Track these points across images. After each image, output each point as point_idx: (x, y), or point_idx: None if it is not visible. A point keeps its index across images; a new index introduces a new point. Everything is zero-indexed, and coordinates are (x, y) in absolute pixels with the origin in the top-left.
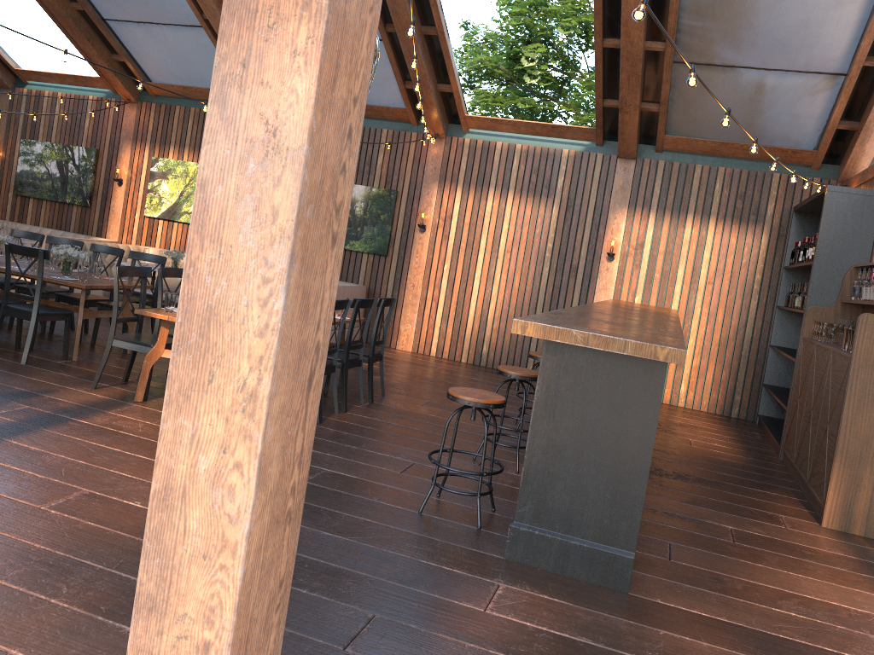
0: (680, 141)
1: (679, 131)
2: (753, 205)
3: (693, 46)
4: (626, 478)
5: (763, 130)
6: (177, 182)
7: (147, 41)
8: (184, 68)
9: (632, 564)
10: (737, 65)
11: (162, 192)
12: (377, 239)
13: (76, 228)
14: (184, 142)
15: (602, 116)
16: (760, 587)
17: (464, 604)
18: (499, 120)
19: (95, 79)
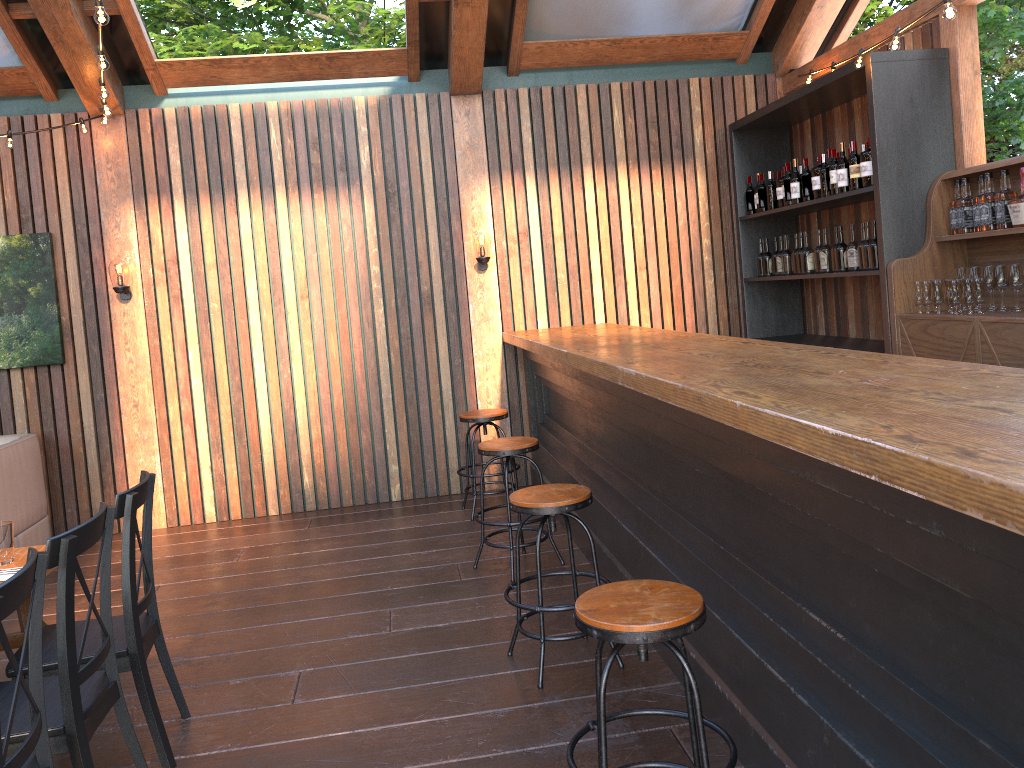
0: (549, 48)
1: (546, 32)
2: (673, 133)
3: None
4: None
5: (677, 6)
6: None
7: None
8: None
9: None
10: None
11: None
12: (34, 335)
13: None
14: None
15: (418, 22)
16: None
17: None
18: (226, 61)
19: None
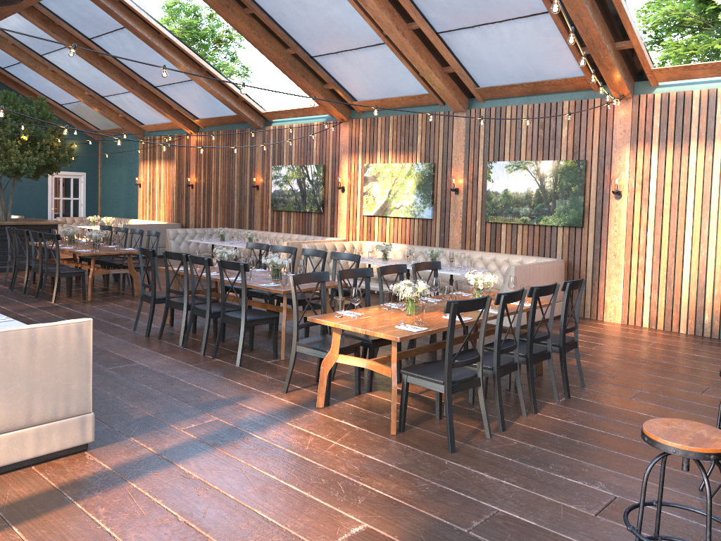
0: None
1: None
2: None
3: None
4: None
5: None
6: (385, 183)
7: (346, 67)
8: (378, 83)
9: None
10: None
11: (374, 193)
12: (570, 211)
13: (315, 231)
14: (387, 147)
15: None
16: None
17: None
18: (693, 66)
19: (316, 108)
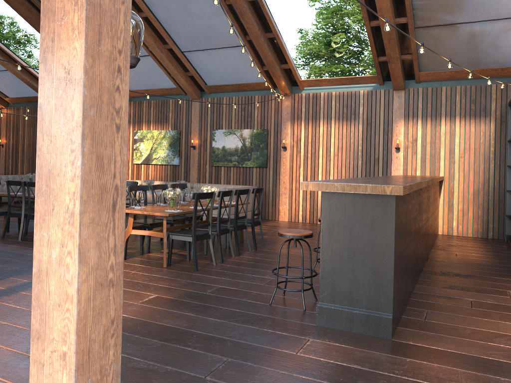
0: (429, 74)
1: (428, 68)
2: (481, 105)
3: (424, 16)
4: (381, 268)
5: (479, 59)
6: (148, 143)
7: None
8: (144, 79)
9: (391, 321)
10: (454, 22)
11: (141, 149)
12: (260, 158)
13: None
14: (150, 120)
15: (379, 67)
16: (483, 331)
17: (284, 350)
18: (320, 80)
19: None
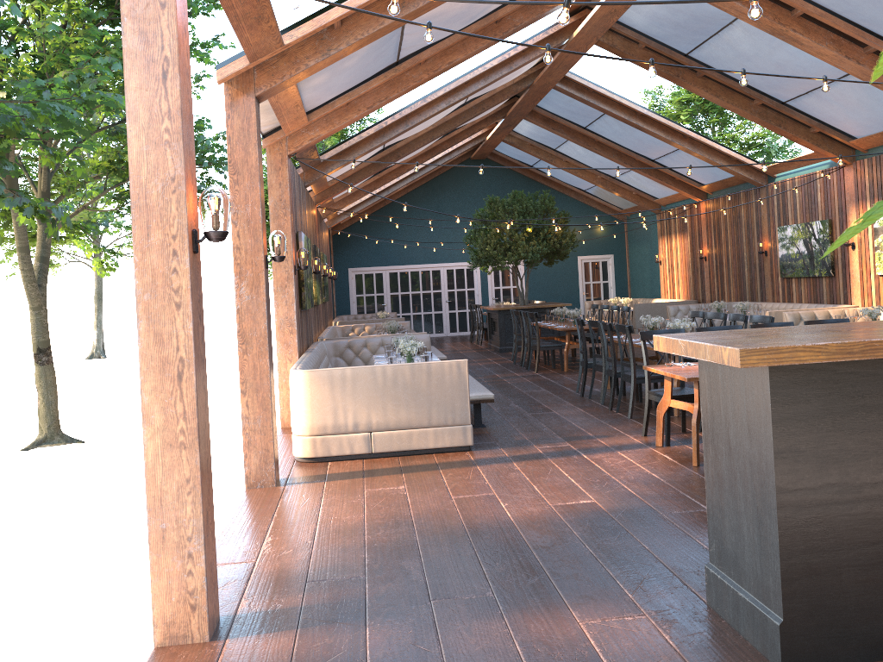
0: None
1: None
2: None
3: None
4: (763, 517)
5: None
6: None
7: (822, 106)
8: (866, 116)
9: (778, 632)
10: None
11: None
12: None
13: (827, 299)
14: None
15: None
16: None
17: (573, 613)
18: None
19: (813, 155)
